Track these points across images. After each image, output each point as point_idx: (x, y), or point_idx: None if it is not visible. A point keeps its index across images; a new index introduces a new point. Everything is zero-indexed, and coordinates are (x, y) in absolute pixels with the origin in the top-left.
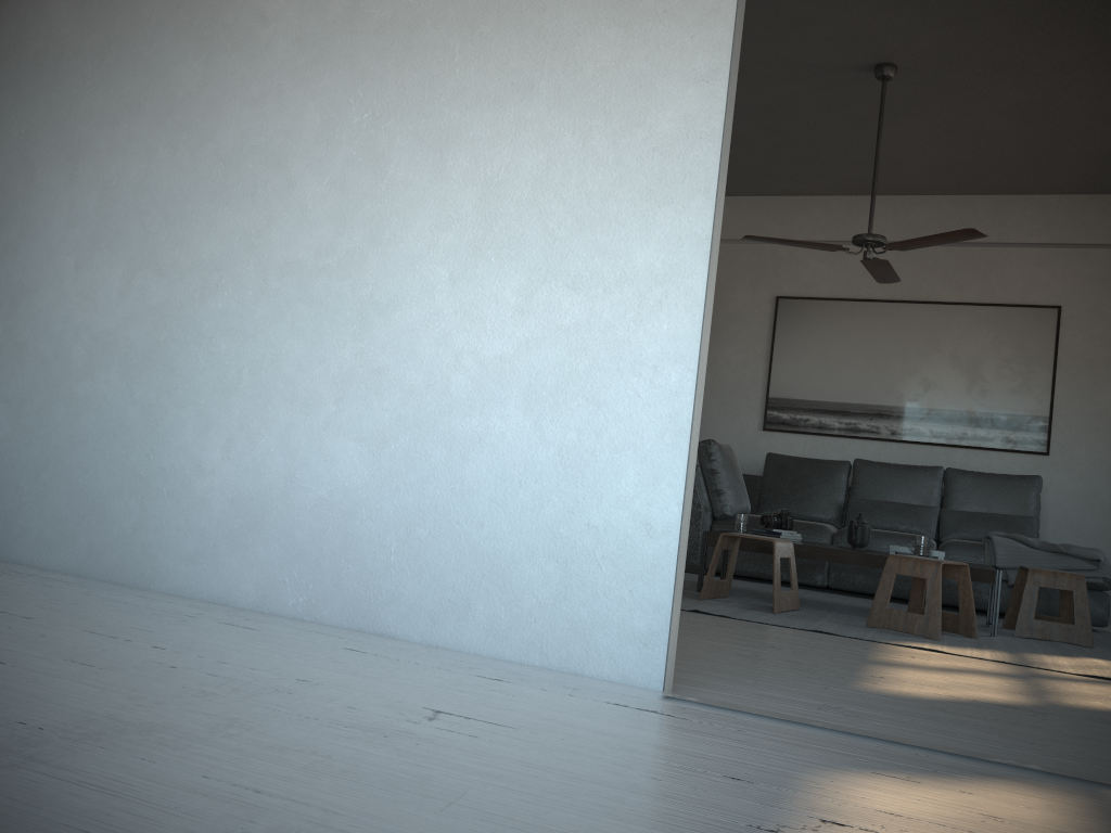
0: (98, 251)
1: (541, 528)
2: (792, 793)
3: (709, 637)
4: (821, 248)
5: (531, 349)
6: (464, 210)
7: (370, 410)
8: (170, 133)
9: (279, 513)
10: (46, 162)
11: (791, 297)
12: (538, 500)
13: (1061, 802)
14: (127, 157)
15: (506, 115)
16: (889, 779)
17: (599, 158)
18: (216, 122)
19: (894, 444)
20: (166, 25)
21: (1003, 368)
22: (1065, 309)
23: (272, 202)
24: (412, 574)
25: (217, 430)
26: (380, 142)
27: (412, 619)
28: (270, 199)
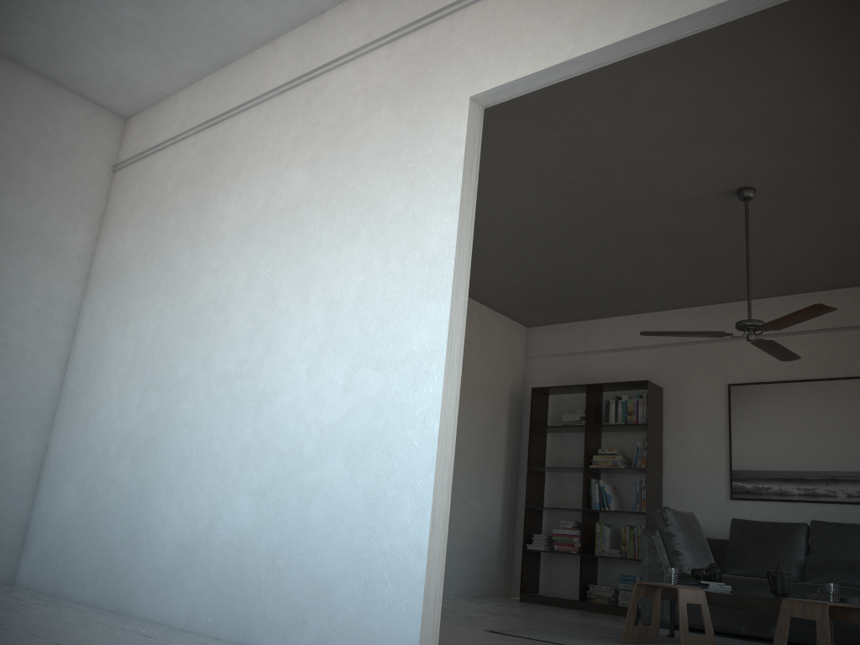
0: (130, 379)
1: (352, 555)
2: None
3: None
4: (710, 336)
5: (350, 416)
6: (317, 323)
7: (257, 472)
8: (172, 299)
9: (203, 553)
10: (112, 327)
11: (740, 384)
12: (351, 532)
13: None
14: (150, 317)
15: (342, 255)
16: None
17: (393, 275)
18: (194, 287)
19: (852, 506)
20: (176, 233)
21: None
22: None
23: (217, 334)
24: (273, 596)
25: (176, 494)
26: (275, 285)
27: (271, 633)
28: (216, 332)
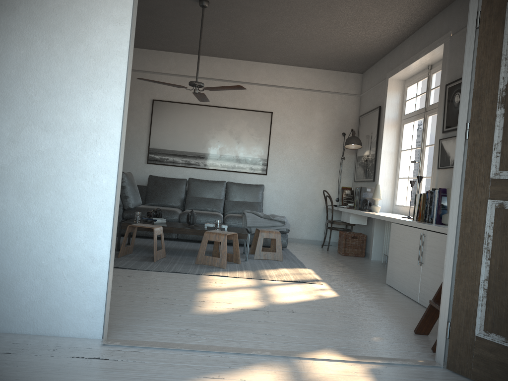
0: None
1: (31, 261)
2: None
3: (124, 287)
4: (175, 86)
5: (20, 163)
6: None
7: None
8: None
9: None
10: None
11: (160, 100)
12: (28, 246)
13: (279, 374)
14: None
15: None
16: (211, 380)
17: (58, 58)
18: None
19: (206, 170)
20: None
21: (250, 137)
22: (274, 113)
23: None
24: None
25: None
26: None
27: None
28: None
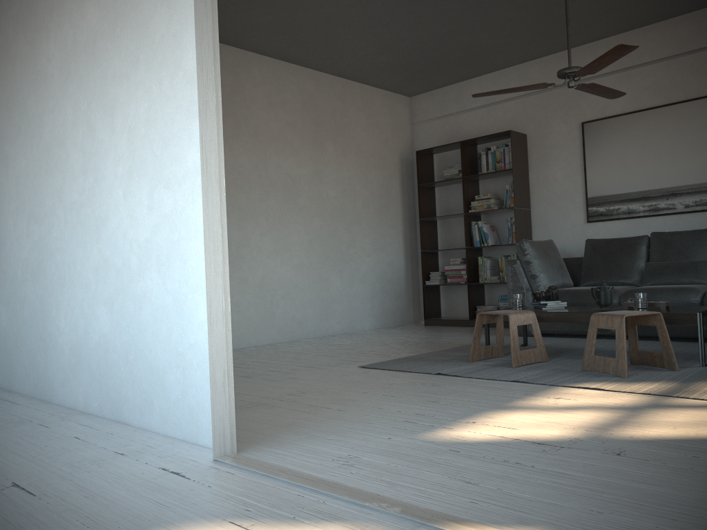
0: (18, 214)
1: (172, 349)
2: None
3: (395, 397)
4: (535, 88)
5: (156, 232)
6: (124, 150)
7: (106, 285)
8: (30, 140)
9: (85, 353)
10: None
11: (592, 120)
12: (169, 330)
13: None
14: (20, 159)
15: (131, 83)
16: (229, 528)
17: (167, 97)
18: (42, 128)
19: (689, 214)
20: (22, 78)
21: None
22: None
23: (63, 168)
24: (131, 384)
25: (61, 307)
26: (91, 118)
27: (134, 412)
28: (62, 166)
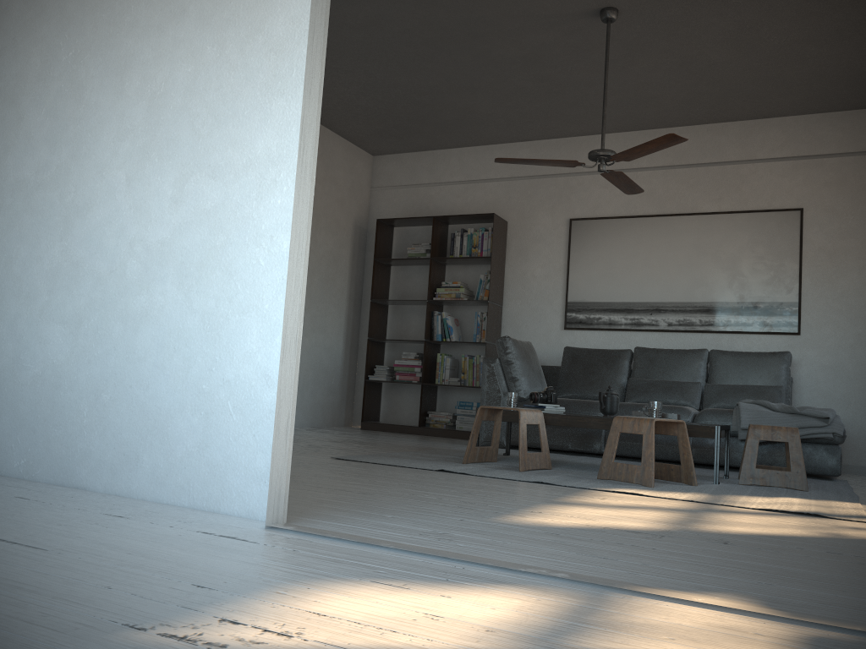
0: None
1: (190, 386)
2: (240, 598)
3: (417, 487)
4: (563, 165)
5: (182, 233)
6: (137, 122)
7: (71, 297)
8: None
9: (9, 390)
10: None
11: (581, 219)
12: (188, 362)
13: (542, 603)
14: None
15: (166, 38)
16: (378, 586)
17: (231, 64)
18: None
19: (671, 333)
20: None
21: (757, 264)
22: (807, 211)
23: (8, 133)
24: (99, 433)
25: None
26: (80, 74)
27: (98, 473)
28: (7, 131)
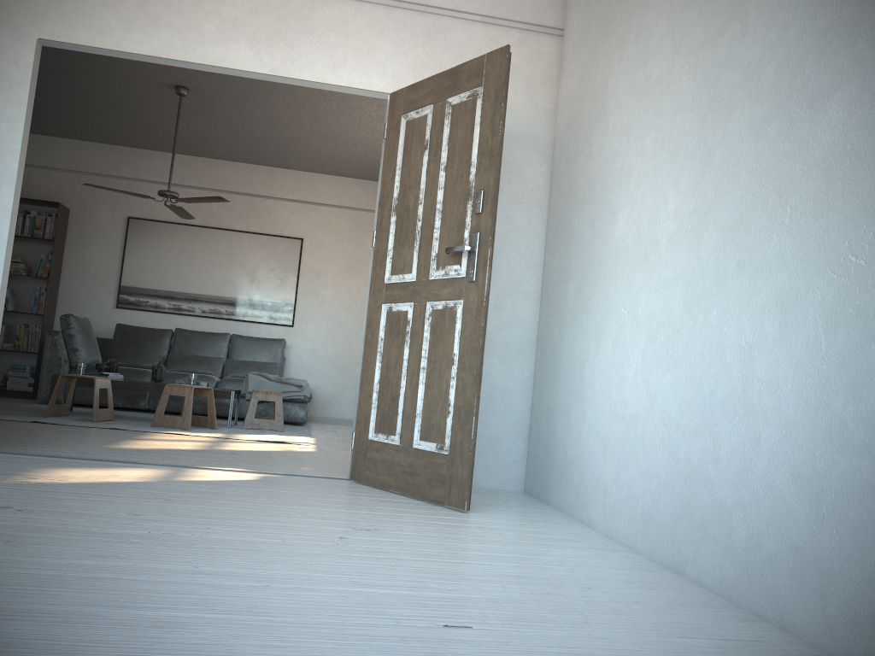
0: None
1: None
2: (21, 473)
3: (33, 432)
4: (138, 196)
5: None
6: None
7: None
8: None
9: None
10: None
11: (138, 218)
12: None
13: (157, 471)
14: None
15: None
16: (79, 469)
17: None
18: None
19: (204, 318)
20: None
21: (270, 273)
22: (306, 240)
23: None
24: None
25: None
26: None
27: None
28: None
